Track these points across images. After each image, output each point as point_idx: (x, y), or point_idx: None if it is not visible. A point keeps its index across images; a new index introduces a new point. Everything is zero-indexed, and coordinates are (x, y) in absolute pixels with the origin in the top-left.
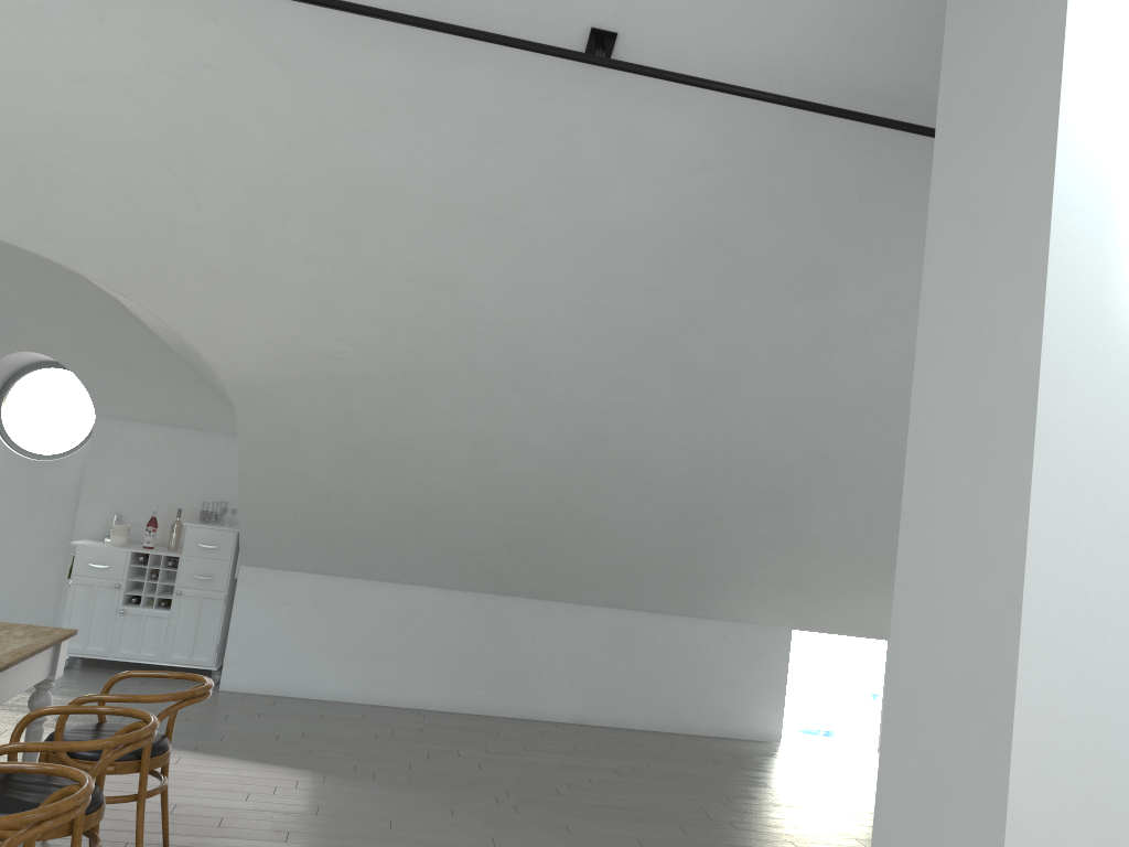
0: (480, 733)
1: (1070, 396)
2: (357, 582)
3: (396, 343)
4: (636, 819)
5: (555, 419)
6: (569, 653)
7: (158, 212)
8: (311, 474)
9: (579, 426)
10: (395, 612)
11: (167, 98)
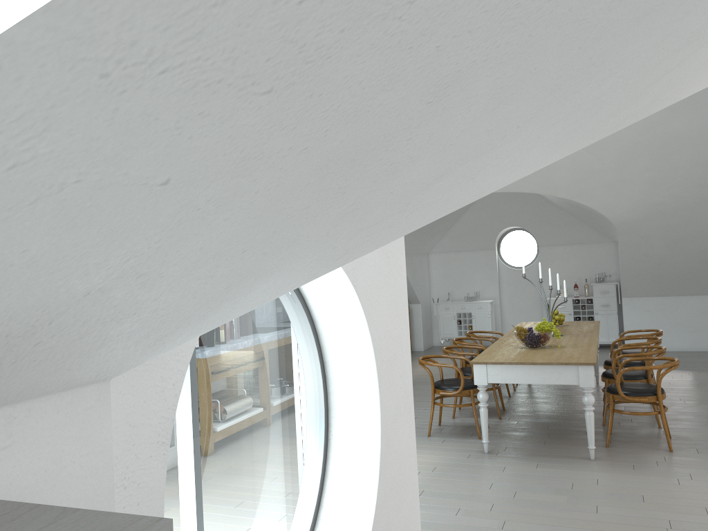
0: None
1: None
2: (679, 298)
3: (689, 192)
4: None
5: None
6: None
7: (587, 169)
8: (653, 253)
9: None
10: (701, 308)
11: None
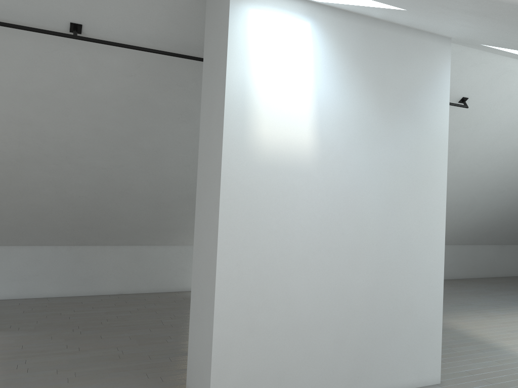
0: (73, 304)
1: (232, 172)
2: (12, 247)
3: (9, 148)
4: (132, 329)
5: (89, 174)
6: (114, 266)
7: None
8: None
9: (100, 175)
10: (32, 258)
11: None
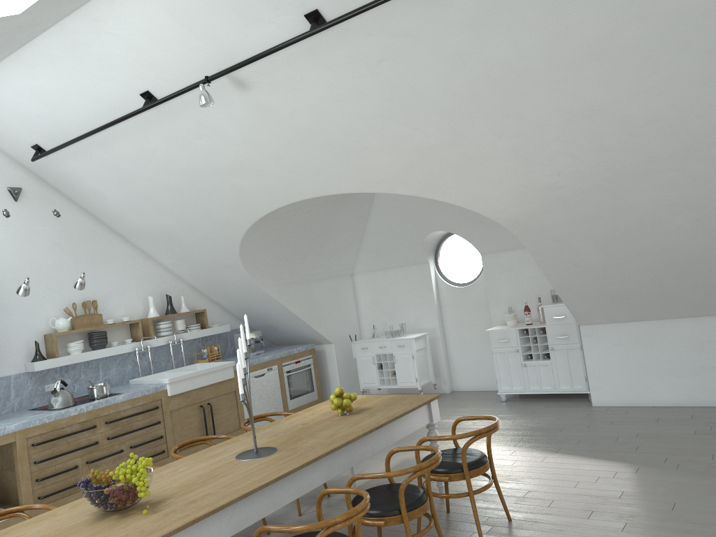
0: None
1: None
2: (663, 322)
3: (587, 163)
4: None
5: None
6: None
7: (410, 147)
8: (586, 262)
9: None
10: (699, 338)
11: (375, 87)
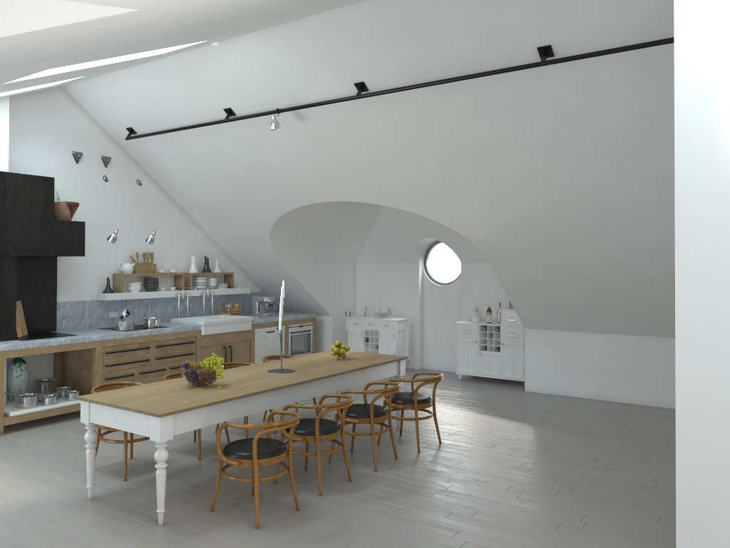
0: (655, 417)
1: (695, 207)
2: (585, 334)
3: (535, 211)
4: None
5: (640, 234)
6: None
7: (413, 179)
8: (532, 280)
9: (657, 235)
10: (608, 349)
11: (395, 136)
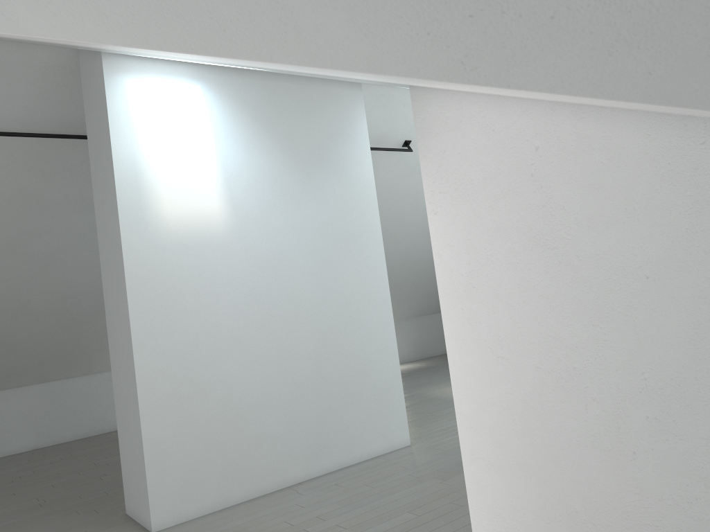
0: None
1: (136, 255)
2: None
3: None
4: (55, 478)
5: None
6: (20, 414)
7: None
8: None
9: None
10: None
11: None
